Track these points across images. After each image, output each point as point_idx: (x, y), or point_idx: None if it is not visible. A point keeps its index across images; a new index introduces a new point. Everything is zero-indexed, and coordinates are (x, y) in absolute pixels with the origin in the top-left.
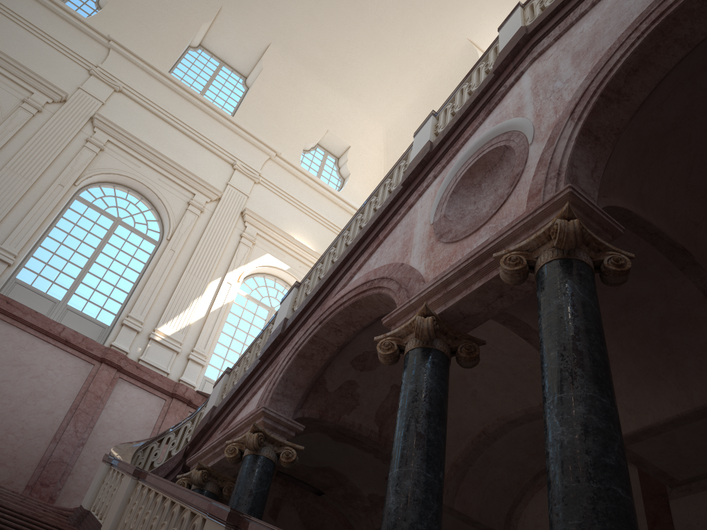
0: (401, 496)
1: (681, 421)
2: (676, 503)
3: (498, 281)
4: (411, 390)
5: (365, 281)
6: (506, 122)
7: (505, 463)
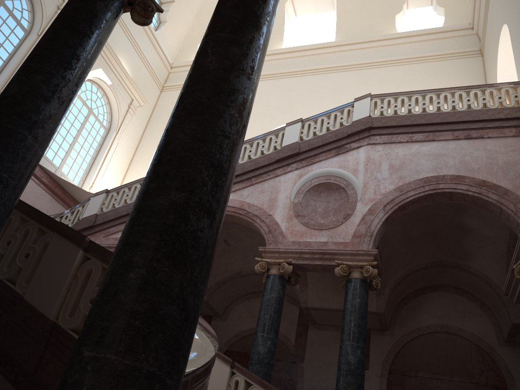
0: (265, 347)
1: (337, 310)
2: (311, 331)
3: (327, 265)
4: (273, 297)
5: (242, 208)
6: (348, 175)
7: (238, 286)
